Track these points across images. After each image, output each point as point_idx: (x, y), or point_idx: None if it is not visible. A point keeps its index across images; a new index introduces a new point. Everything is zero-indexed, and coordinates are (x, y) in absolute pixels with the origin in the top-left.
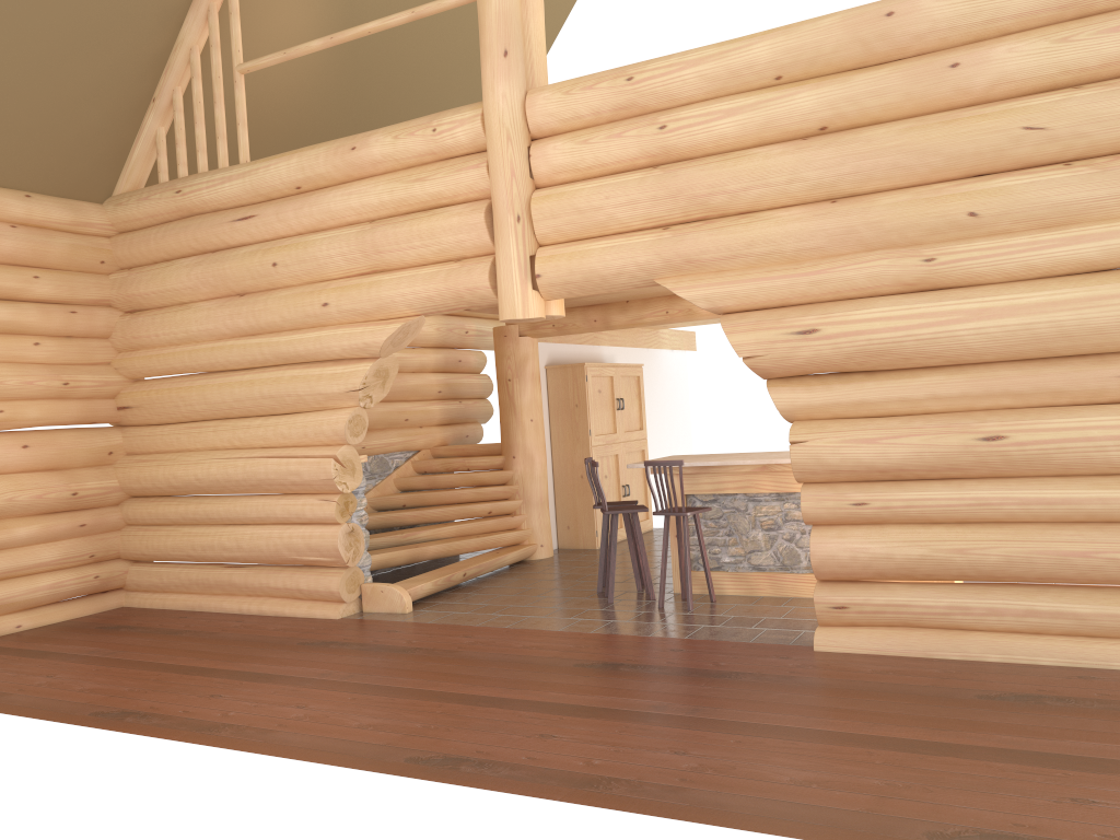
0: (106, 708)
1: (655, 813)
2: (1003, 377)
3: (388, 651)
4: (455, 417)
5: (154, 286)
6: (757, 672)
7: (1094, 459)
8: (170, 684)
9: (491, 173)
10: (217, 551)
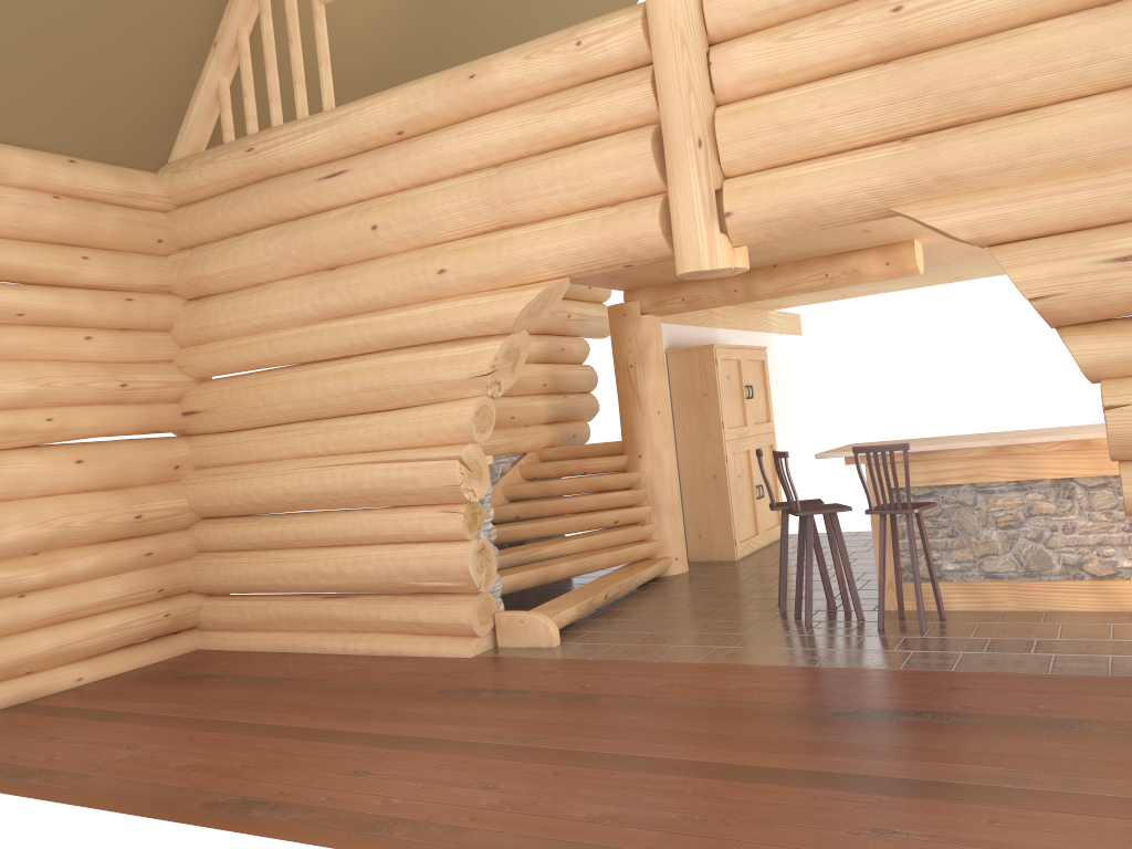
0: (219, 795)
1: None
2: None
3: (562, 700)
4: (561, 414)
5: (224, 264)
6: (1105, 718)
7: None
8: (293, 755)
9: (661, 88)
10: (312, 579)
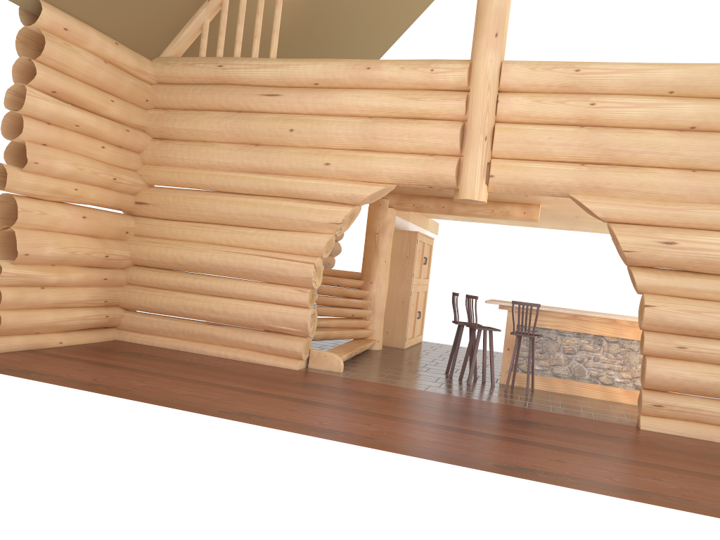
0: (224, 409)
1: (698, 512)
2: None
3: (369, 395)
4: None
5: (188, 125)
6: (627, 437)
7: None
8: (245, 398)
9: (472, 106)
10: (205, 312)
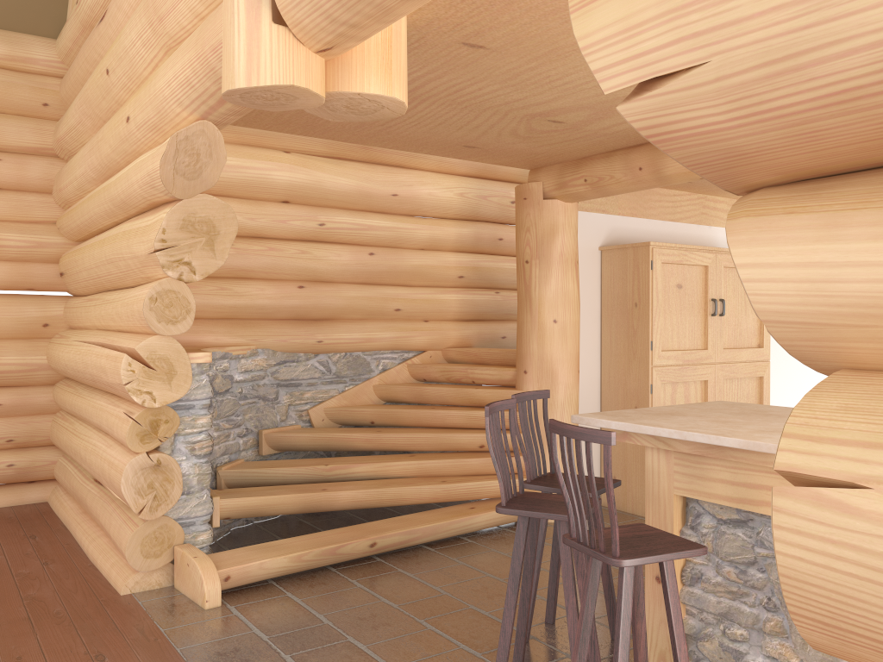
0: None
1: None
2: None
3: None
4: (485, 311)
5: (64, 125)
6: None
7: None
8: None
9: None
10: (79, 459)
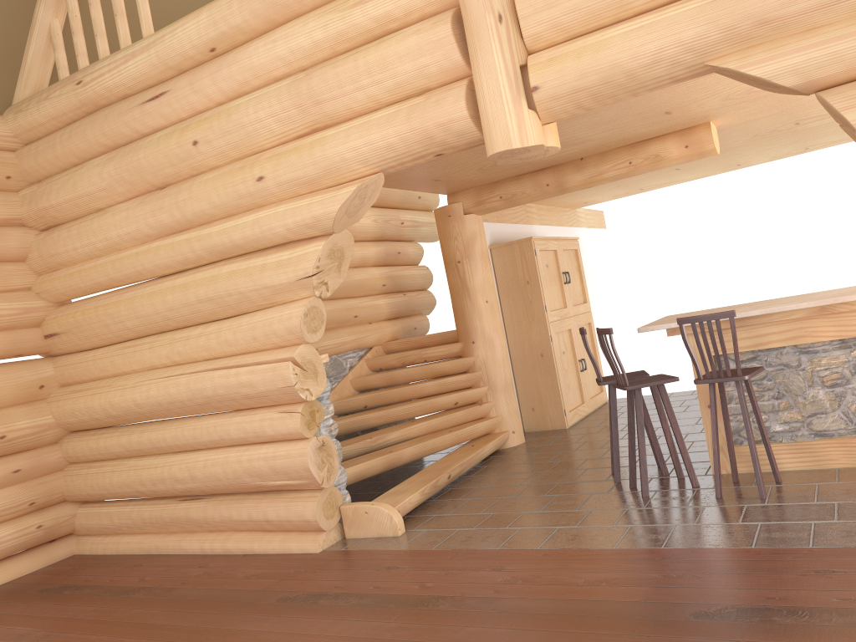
0: None
1: None
2: None
3: (401, 606)
4: (402, 310)
5: (66, 193)
6: None
7: None
8: None
9: None
10: (168, 484)
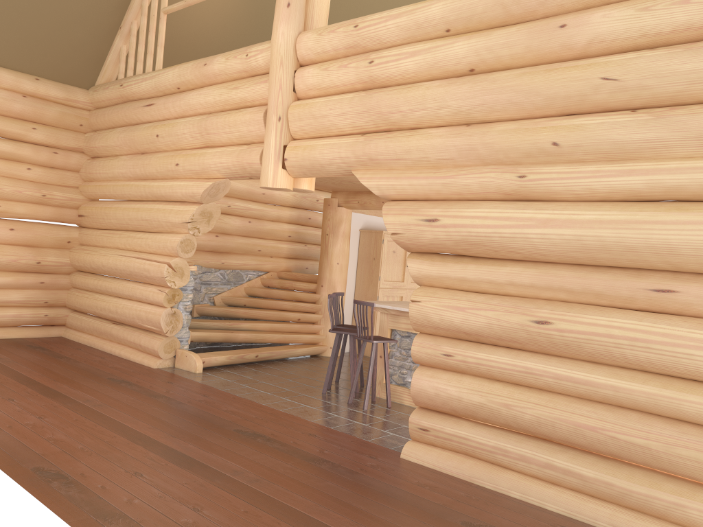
0: None
1: None
2: (561, 276)
3: (146, 394)
4: (299, 254)
5: (102, 142)
6: (339, 463)
7: (613, 353)
8: (2, 386)
9: (269, 86)
10: (106, 312)
